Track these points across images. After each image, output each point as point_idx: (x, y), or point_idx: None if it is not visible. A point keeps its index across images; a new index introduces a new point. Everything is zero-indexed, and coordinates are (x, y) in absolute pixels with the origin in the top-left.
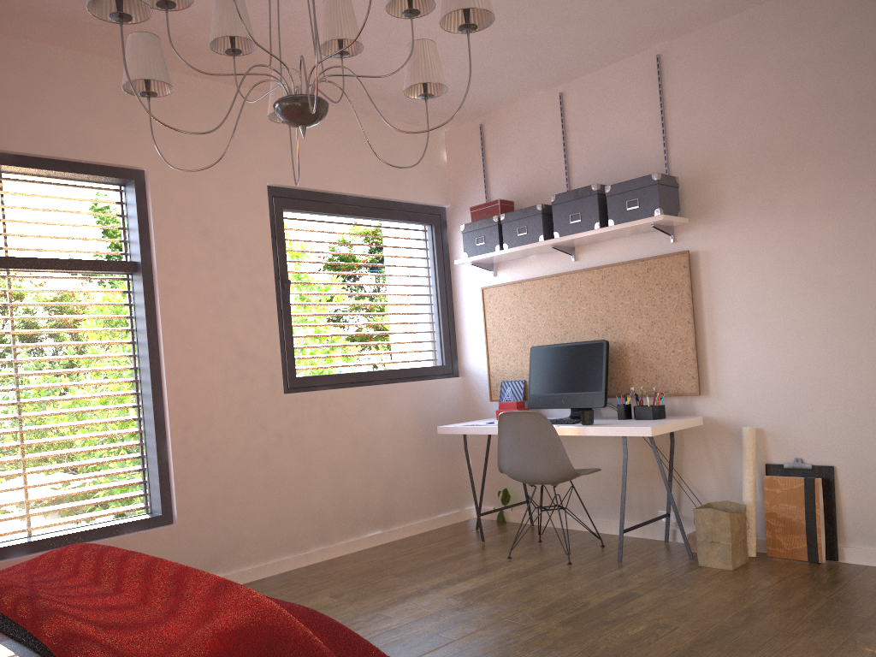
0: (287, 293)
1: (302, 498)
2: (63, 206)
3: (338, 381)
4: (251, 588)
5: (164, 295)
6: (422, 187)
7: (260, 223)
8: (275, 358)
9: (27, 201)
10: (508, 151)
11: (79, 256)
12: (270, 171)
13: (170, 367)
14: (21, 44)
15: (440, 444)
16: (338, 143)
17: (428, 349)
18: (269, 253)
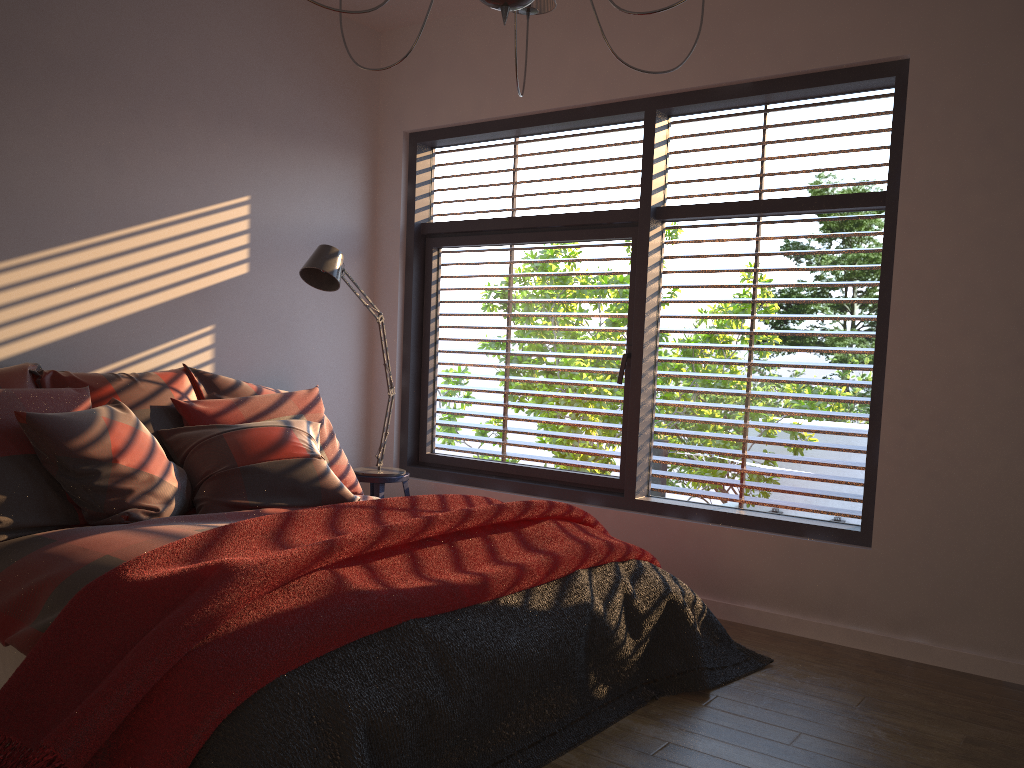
0: None
1: None
2: (816, 131)
3: None
4: (943, 679)
5: (904, 236)
6: None
7: None
8: None
9: (777, 133)
10: None
11: (826, 191)
12: None
13: (896, 337)
14: None
15: None
16: None
17: None
18: None
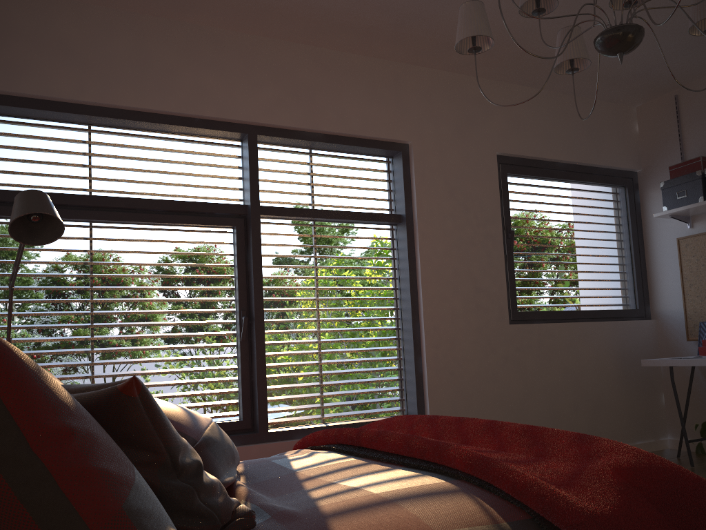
0: (512, 241)
1: (523, 414)
2: (351, 173)
3: (550, 317)
4: None
5: (422, 240)
6: (618, 154)
7: (491, 184)
8: (502, 294)
9: (329, 169)
10: (705, 115)
11: (361, 210)
12: (499, 142)
13: (426, 297)
14: (331, 54)
15: (637, 378)
16: (550, 119)
17: (623, 294)
18: (498, 208)
